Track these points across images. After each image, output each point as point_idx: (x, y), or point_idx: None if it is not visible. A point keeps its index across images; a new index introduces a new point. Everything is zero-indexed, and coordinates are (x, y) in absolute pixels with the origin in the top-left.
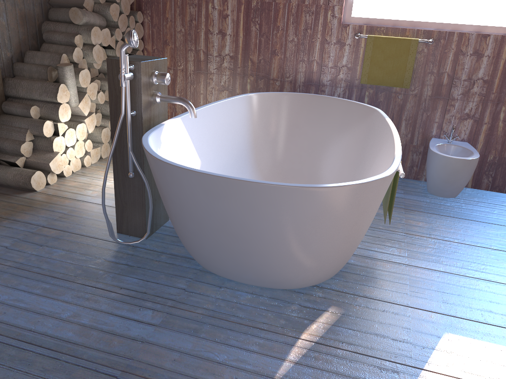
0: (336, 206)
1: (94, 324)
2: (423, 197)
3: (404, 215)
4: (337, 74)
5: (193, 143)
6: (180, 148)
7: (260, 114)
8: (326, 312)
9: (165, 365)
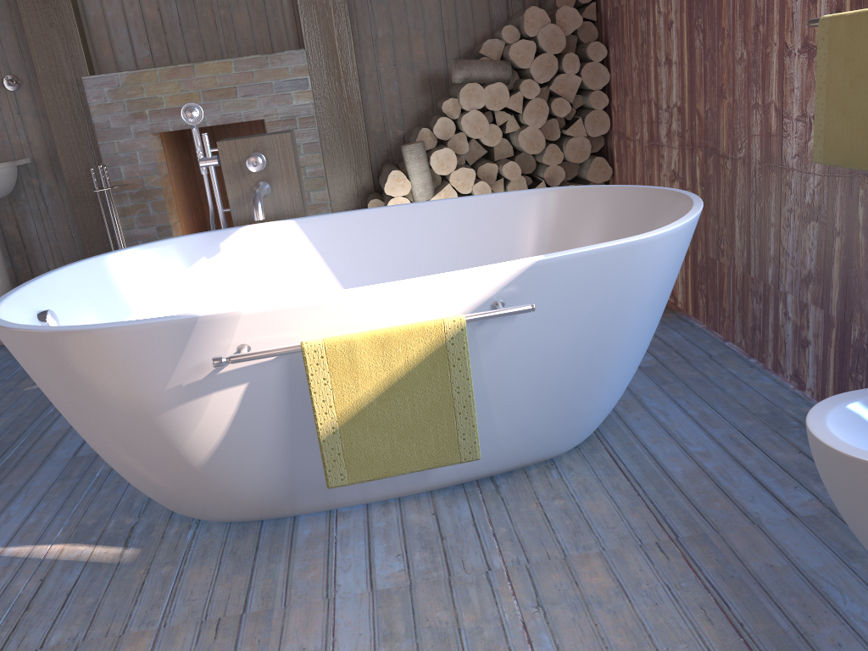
0: (15, 355)
1: (73, 431)
2: (829, 555)
3: (625, 548)
4: (807, 136)
5: (329, 262)
6: (280, 264)
7: (570, 230)
8: (122, 548)
9: (3, 484)
